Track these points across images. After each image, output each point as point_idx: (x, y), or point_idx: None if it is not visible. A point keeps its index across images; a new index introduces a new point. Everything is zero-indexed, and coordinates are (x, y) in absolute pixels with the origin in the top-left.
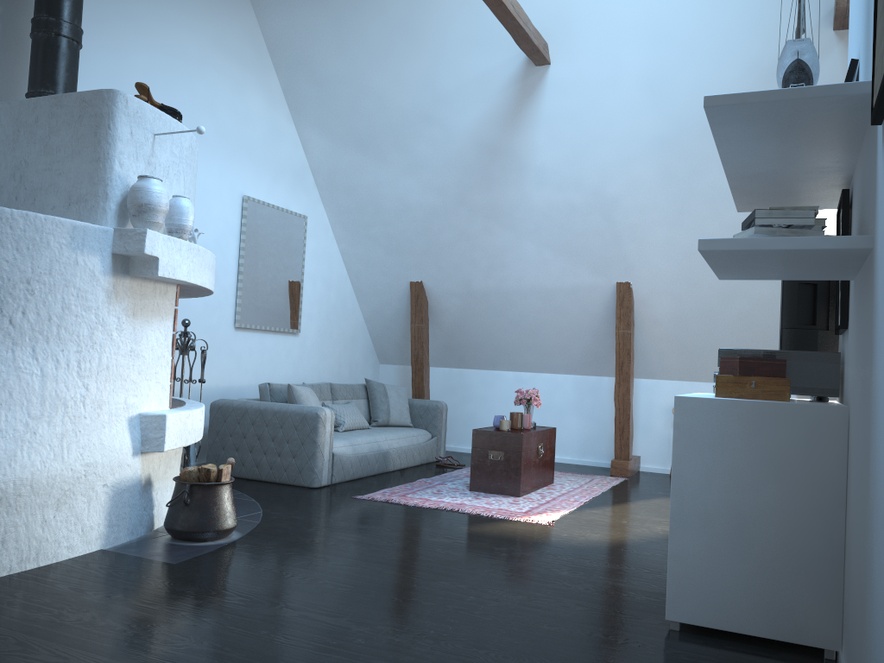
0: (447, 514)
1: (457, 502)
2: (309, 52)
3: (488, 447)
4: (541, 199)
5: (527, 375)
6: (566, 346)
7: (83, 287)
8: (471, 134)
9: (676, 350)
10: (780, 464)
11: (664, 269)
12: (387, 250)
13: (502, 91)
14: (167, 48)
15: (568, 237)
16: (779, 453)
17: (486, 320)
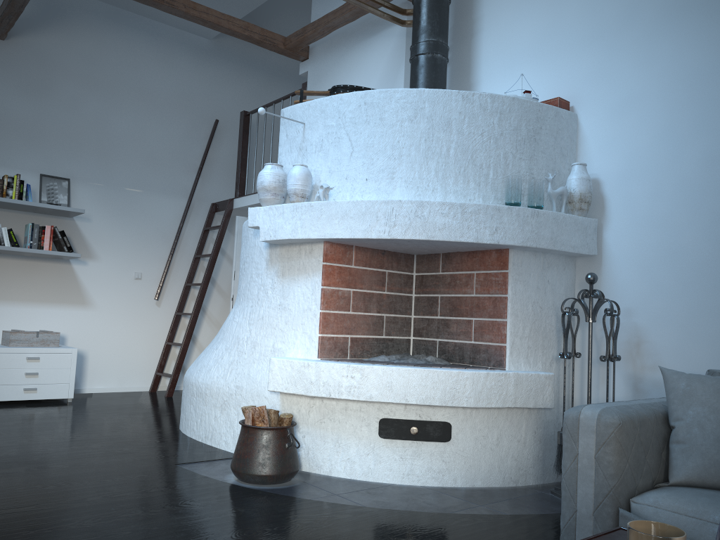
0: None
1: None
2: None
3: None
4: None
5: None
6: None
7: (257, 260)
8: None
9: None
10: None
11: None
12: None
13: None
14: None
15: None
16: None
17: None
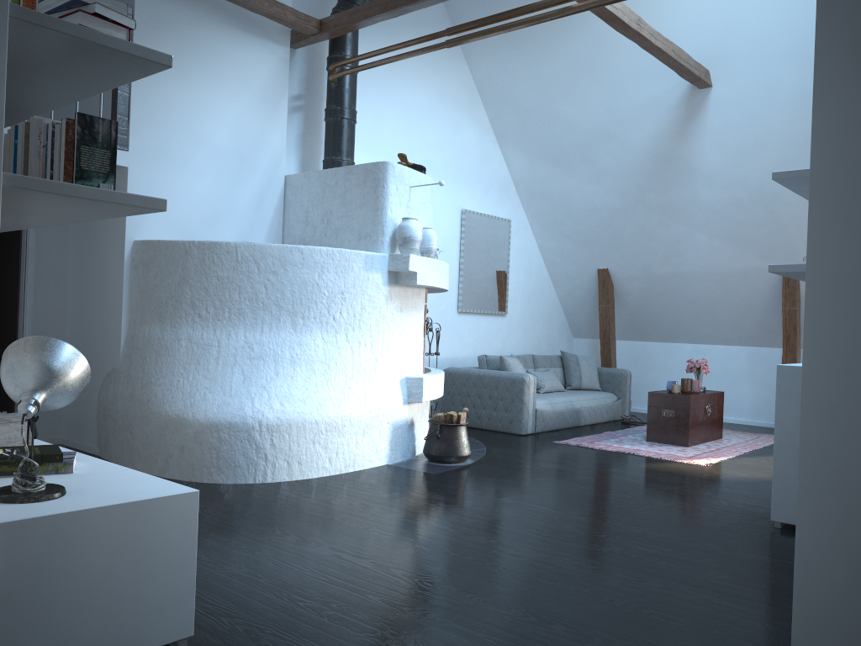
0: (624, 456)
1: (634, 448)
2: (510, 90)
3: (661, 406)
4: (709, 197)
5: (703, 346)
6: (738, 321)
7: (372, 294)
8: (646, 146)
9: None
10: None
11: None
12: (577, 244)
13: (671, 111)
14: (406, 106)
15: (735, 228)
16: None
17: (665, 300)
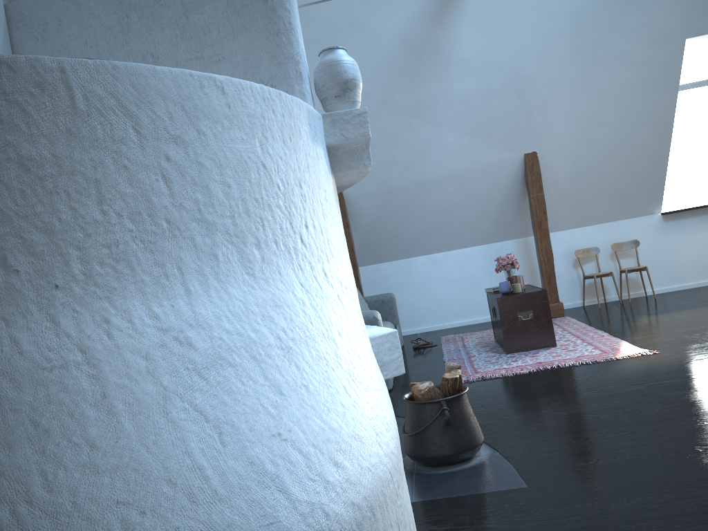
0: (562, 372)
1: (533, 363)
2: None
3: (515, 310)
4: (462, 89)
5: (438, 255)
6: (475, 221)
7: (326, 188)
8: (399, 35)
9: (569, 204)
10: None
11: (566, 134)
12: None
13: None
14: None
15: (484, 121)
16: None
17: (402, 214)
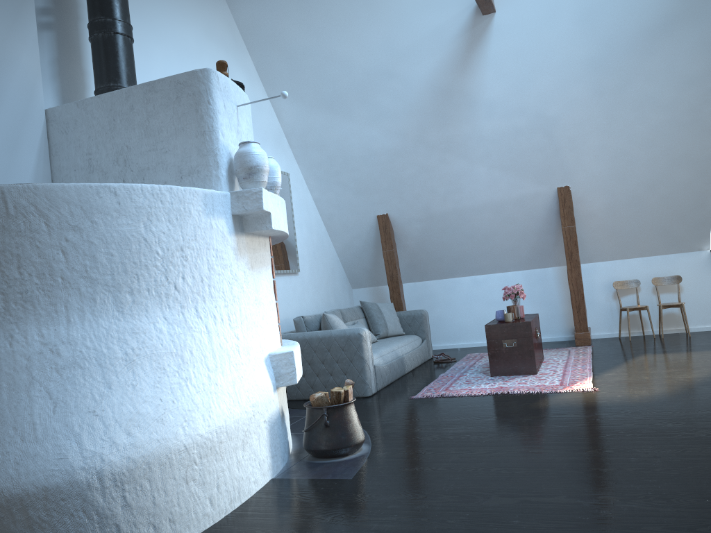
0: (504, 397)
1: (496, 387)
2: (279, 32)
3: (501, 338)
4: (490, 128)
5: (481, 277)
6: (515, 248)
7: (219, 247)
8: (427, 82)
9: (609, 236)
10: None
11: (597, 170)
12: (355, 192)
13: (454, 41)
14: (175, 41)
15: (514, 157)
16: None
17: (445, 237)
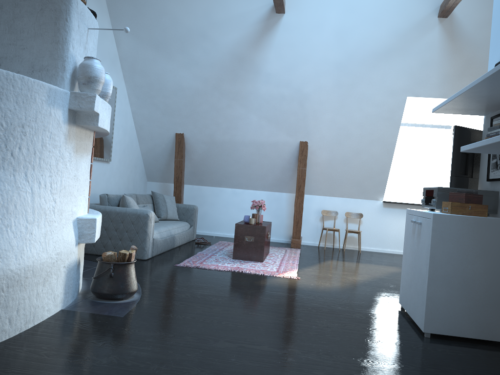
0: (239, 274)
1: (235, 267)
2: None
3: (244, 234)
4: (265, 91)
5: (239, 190)
6: (265, 175)
7: (53, 131)
8: (230, 48)
9: (325, 180)
10: (487, 250)
11: (327, 136)
12: (163, 113)
13: (253, 25)
14: None
15: (277, 114)
16: (486, 244)
17: (220, 158)
